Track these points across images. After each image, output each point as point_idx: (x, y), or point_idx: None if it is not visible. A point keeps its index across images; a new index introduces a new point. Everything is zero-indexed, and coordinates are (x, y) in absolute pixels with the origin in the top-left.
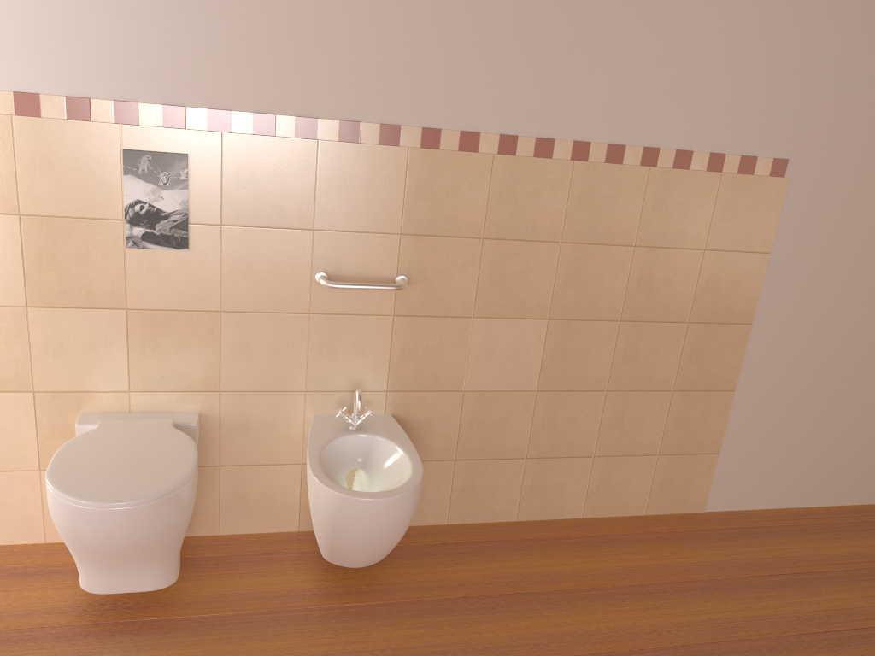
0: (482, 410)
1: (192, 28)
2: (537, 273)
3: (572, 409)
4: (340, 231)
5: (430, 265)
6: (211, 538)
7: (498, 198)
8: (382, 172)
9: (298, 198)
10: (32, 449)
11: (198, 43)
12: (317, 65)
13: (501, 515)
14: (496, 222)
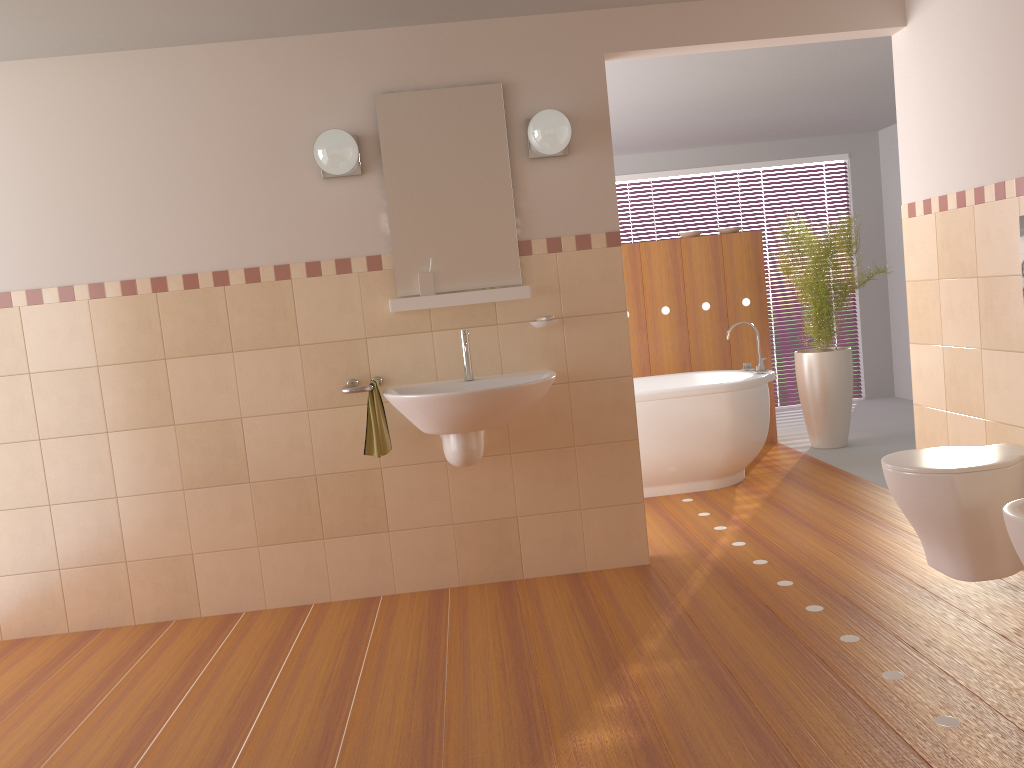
0: None
1: None
2: None
3: None
4: None
5: None
6: None
7: None
8: None
9: None
10: None
11: None
12: None
13: None
14: None
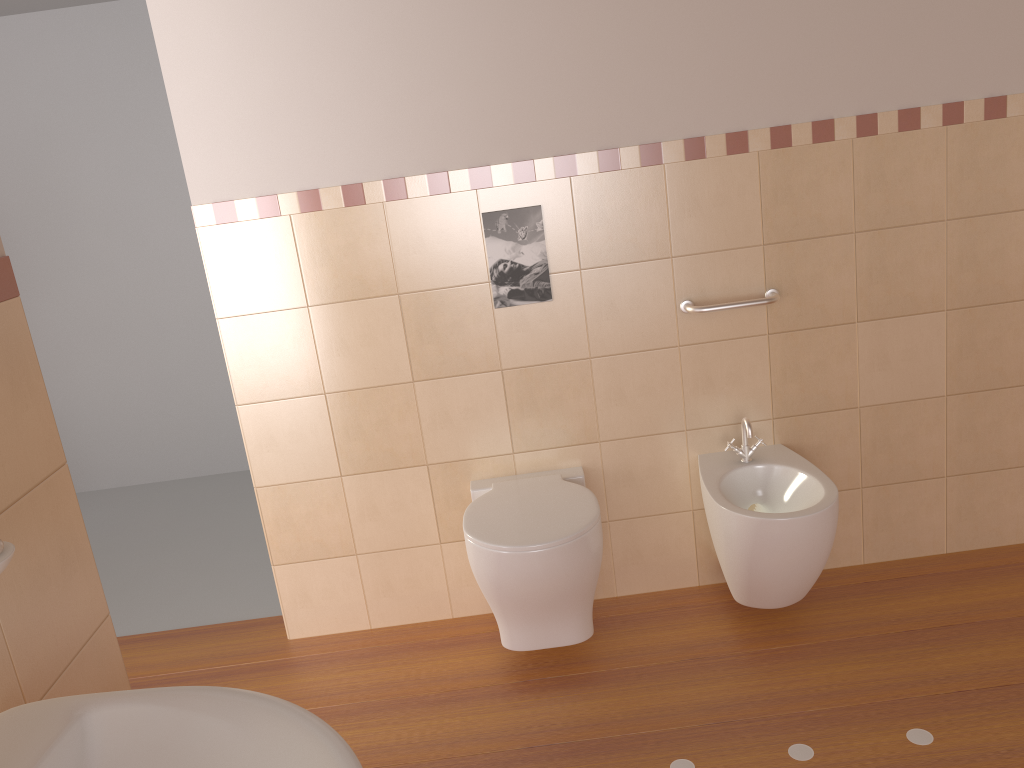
0: (884, 426)
1: (530, 83)
2: (924, 260)
3: (993, 411)
4: (699, 253)
5: (799, 272)
6: (610, 600)
7: (865, 185)
8: (734, 183)
9: (652, 228)
10: (431, 523)
11: (537, 95)
12: (653, 89)
13: (926, 547)
14: (866, 212)
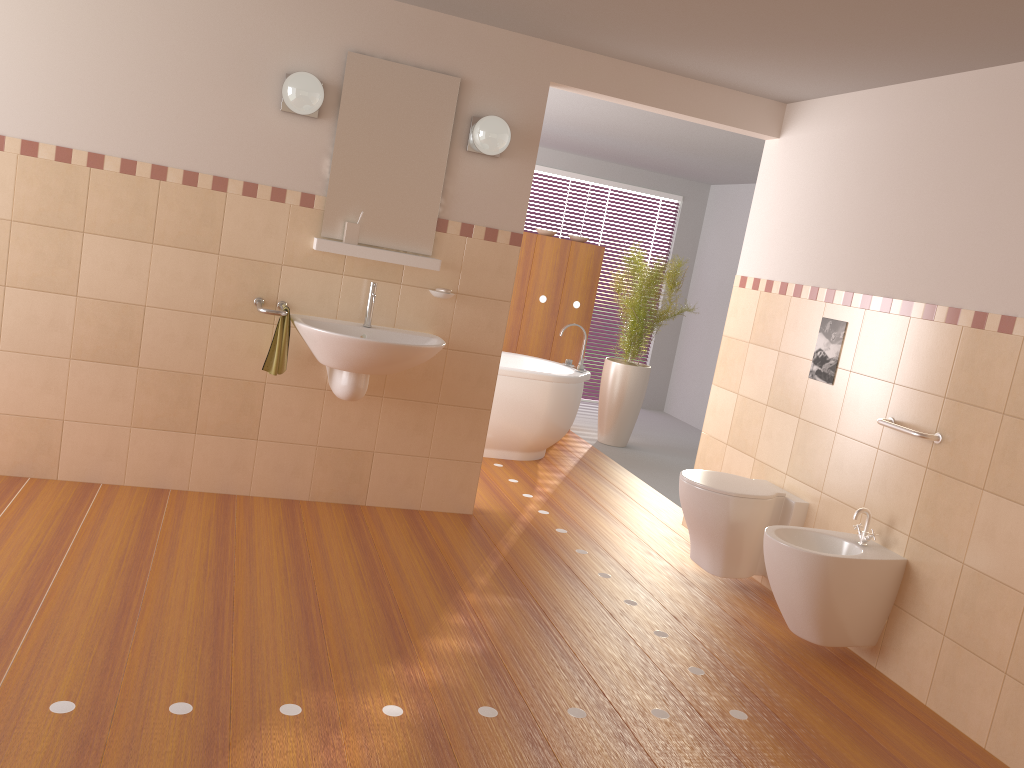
0: (974, 592)
1: (868, 245)
2: None
3: None
4: (908, 387)
5: (959, 429)
6: None
7: (1021, 378)
8: (942, 344)
9: (890, 358)
10: None
11: (869, 254)
12: (922, 265)
13: (971, 729)
14: (1015, 400)
